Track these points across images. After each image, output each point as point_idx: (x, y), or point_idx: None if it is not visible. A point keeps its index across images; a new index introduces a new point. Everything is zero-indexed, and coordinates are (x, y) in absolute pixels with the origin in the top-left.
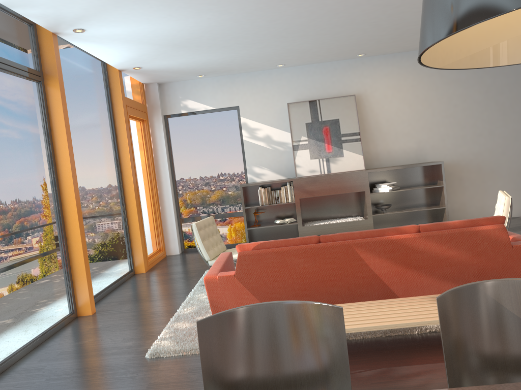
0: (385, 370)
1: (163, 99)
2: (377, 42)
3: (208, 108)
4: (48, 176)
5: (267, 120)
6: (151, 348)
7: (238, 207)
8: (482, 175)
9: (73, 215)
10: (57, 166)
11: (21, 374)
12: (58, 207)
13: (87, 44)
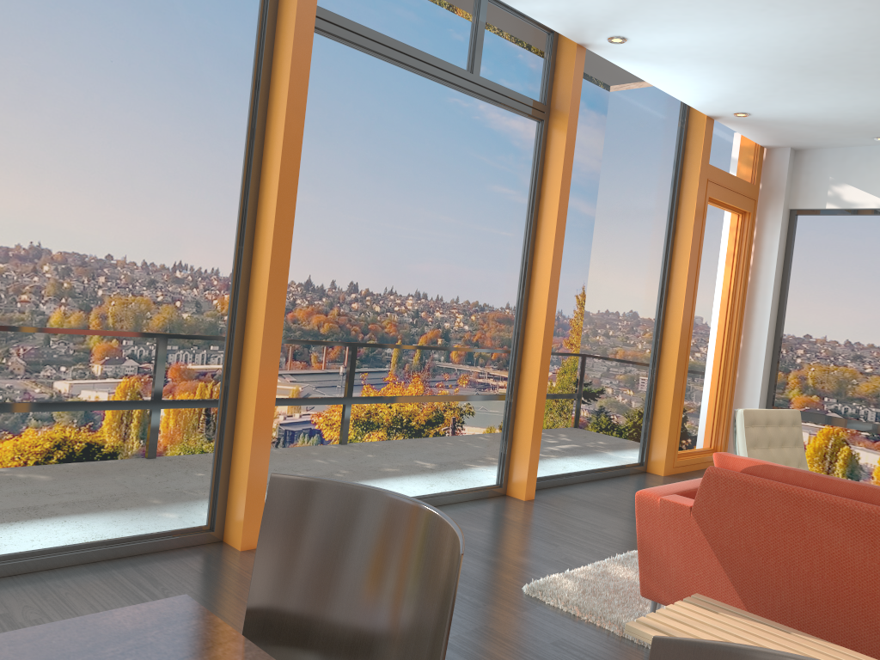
0: None
1: (795, 178)
2: None
3: None
4: (515, 266)
5: None
6: (540, 580)
7: None
8: None
9: (537, 336)
10: (535, 255)
11: None
12: (520, 318)
13: (638, 66)
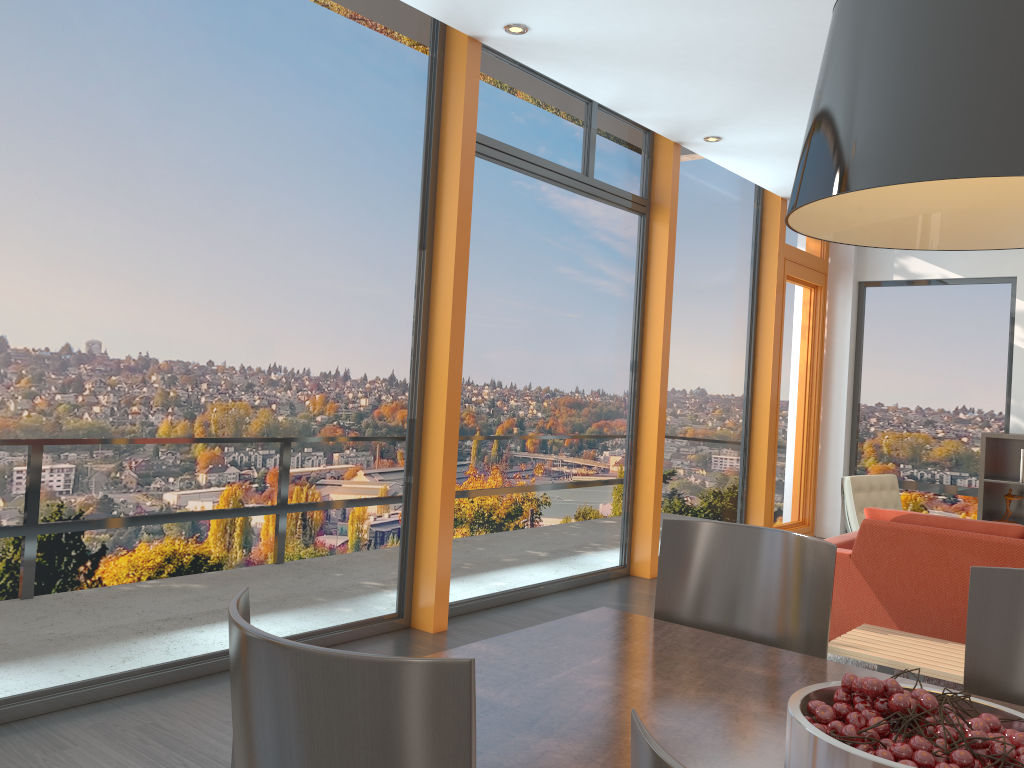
0: None
1: (861, 252)
2: None
3: (948, 276)
4: (627, 354)
5: None
6: None
7: (978, 479)
8: None
9: (652, 419)
10: (644, 342)
11: (531, 611)
12: (634, 402)
13: (726, 158)
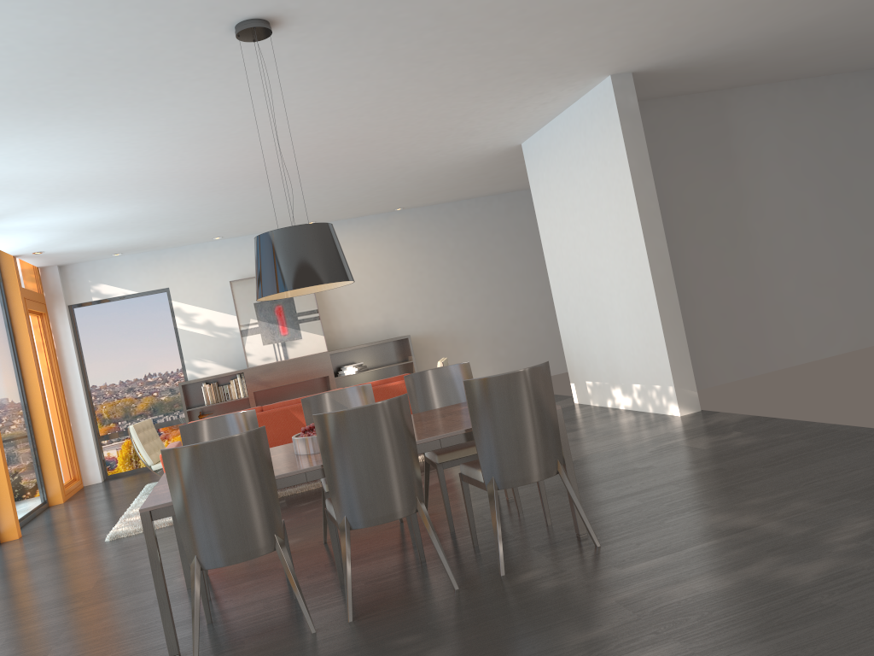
0: (319, 500)
1: (66, 285)
2: (325, 212)
3: (128, 293)
4: None
5: (206, 303)
6: (110, 534)
7: (178, 413)
8: (457, 347)
9: None
10: None
11: None
12: None
13: None
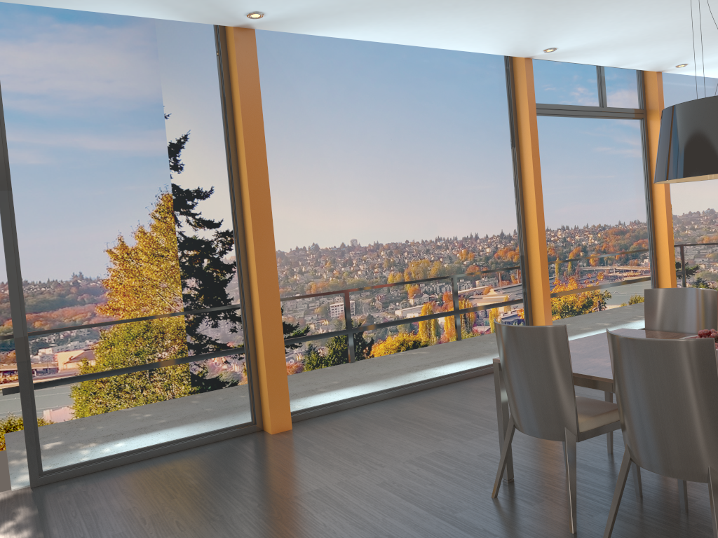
0: None
1: None
2: None
3: None
4: (642, 202)
5: None
6: None
7: None
8: None
9: (663, 238)
10: (653, 193)
11: None
12: (650, 230)
13: (694, 71)
